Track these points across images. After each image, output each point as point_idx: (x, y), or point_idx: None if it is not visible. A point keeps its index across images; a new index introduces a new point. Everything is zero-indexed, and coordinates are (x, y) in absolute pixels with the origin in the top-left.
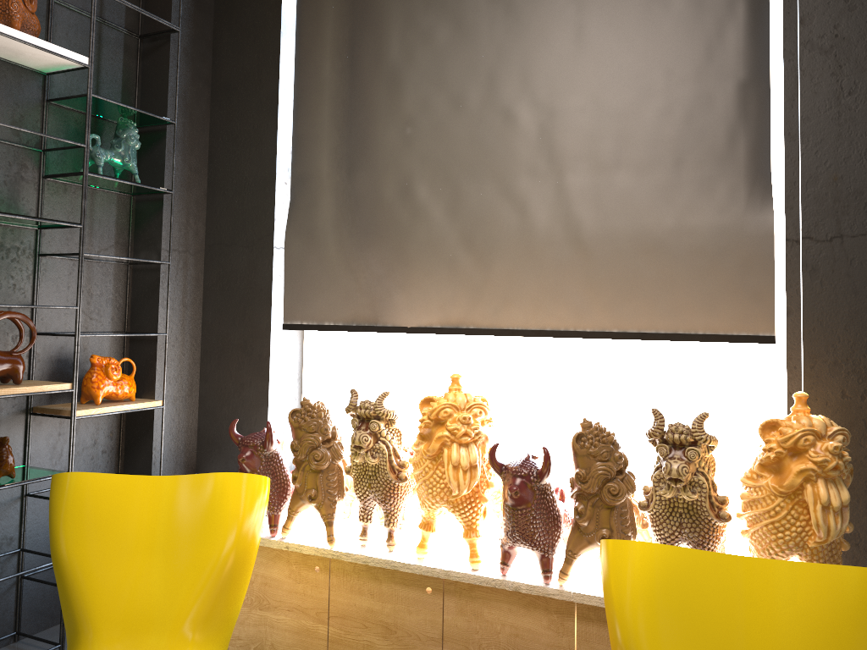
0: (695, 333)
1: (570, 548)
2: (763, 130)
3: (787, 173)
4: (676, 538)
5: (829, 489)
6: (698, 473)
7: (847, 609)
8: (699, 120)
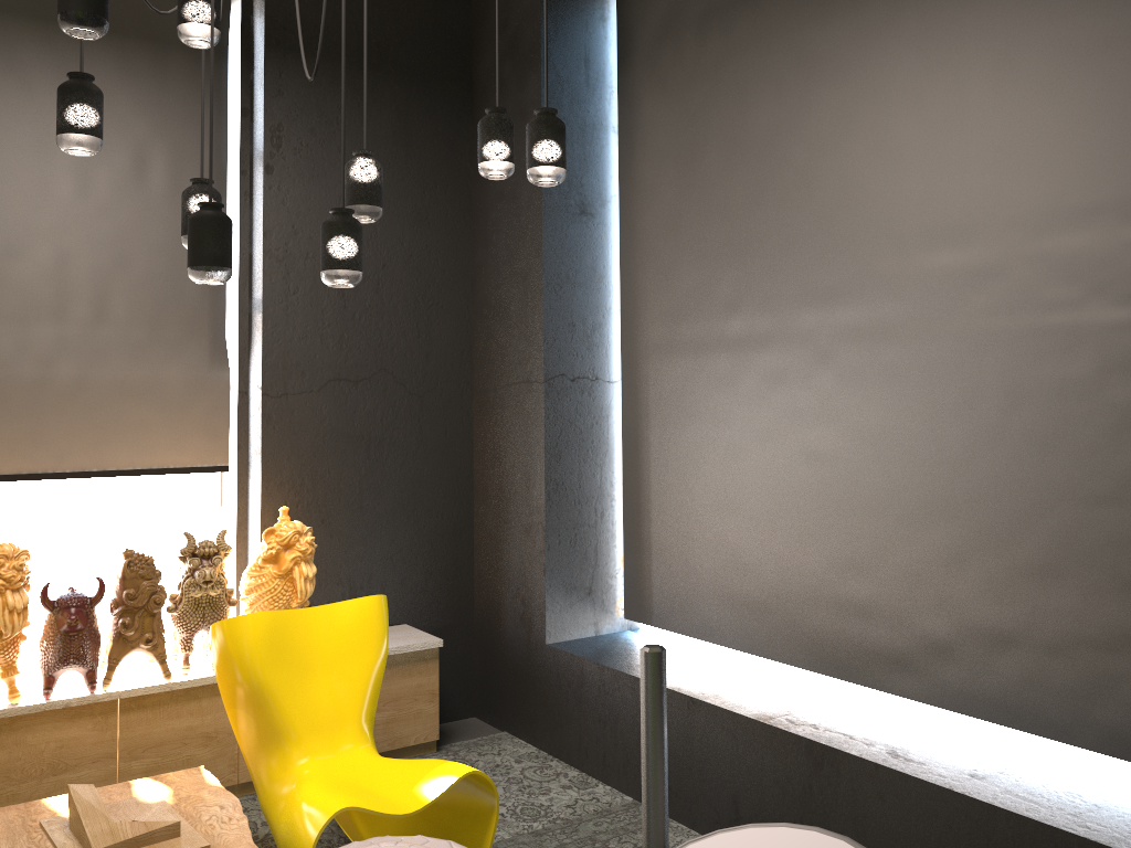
0: (168, 467)
1: (115, 657)
2: (222, 304)
3: (241, 340)
4: (199, 626)
5: (307, 567)
6: (220, 574)
7: (361, 620)
8: (174, 289)
